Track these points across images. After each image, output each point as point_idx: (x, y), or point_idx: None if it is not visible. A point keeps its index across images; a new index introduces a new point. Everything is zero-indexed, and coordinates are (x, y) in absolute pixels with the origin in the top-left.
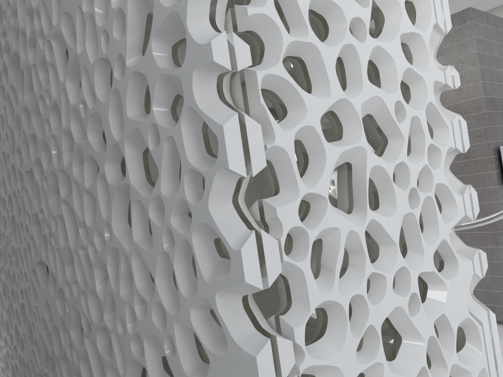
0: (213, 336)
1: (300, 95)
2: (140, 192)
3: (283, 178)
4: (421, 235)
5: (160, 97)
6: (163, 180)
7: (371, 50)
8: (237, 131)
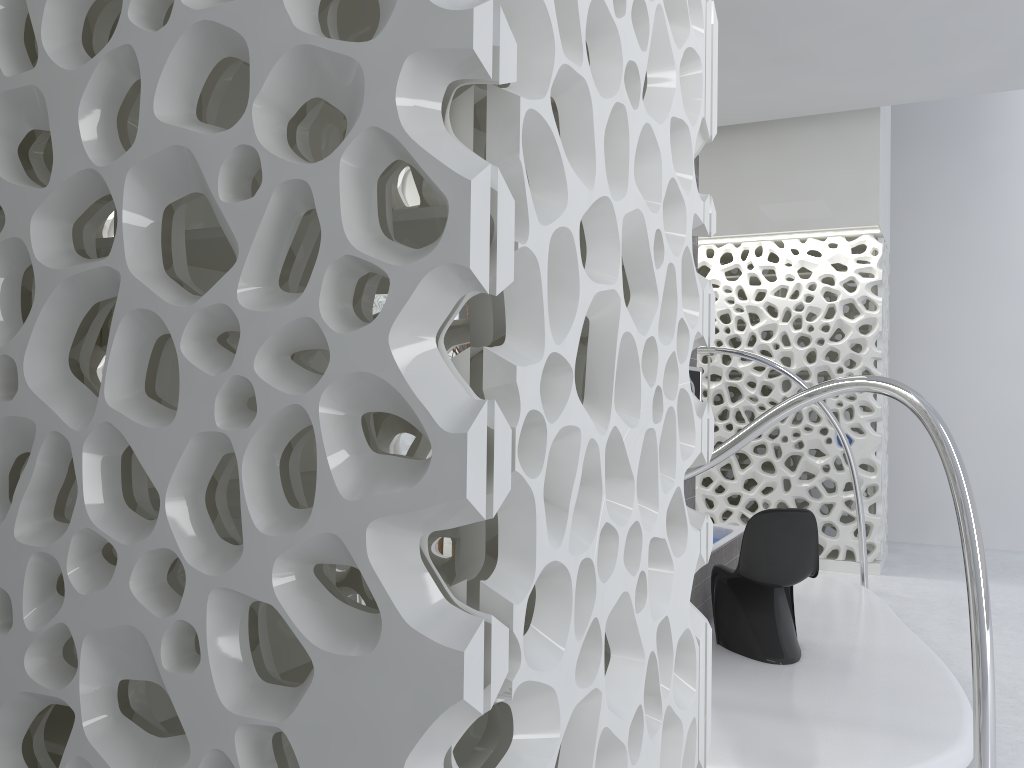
0: (325, 621)
1: (562, 168)
2: (156, 293)
3: (517, 315)
4: (659, 472)
5: (274, 94)
6: (246, 273)
7: (641, 128)
8: (487, 199)
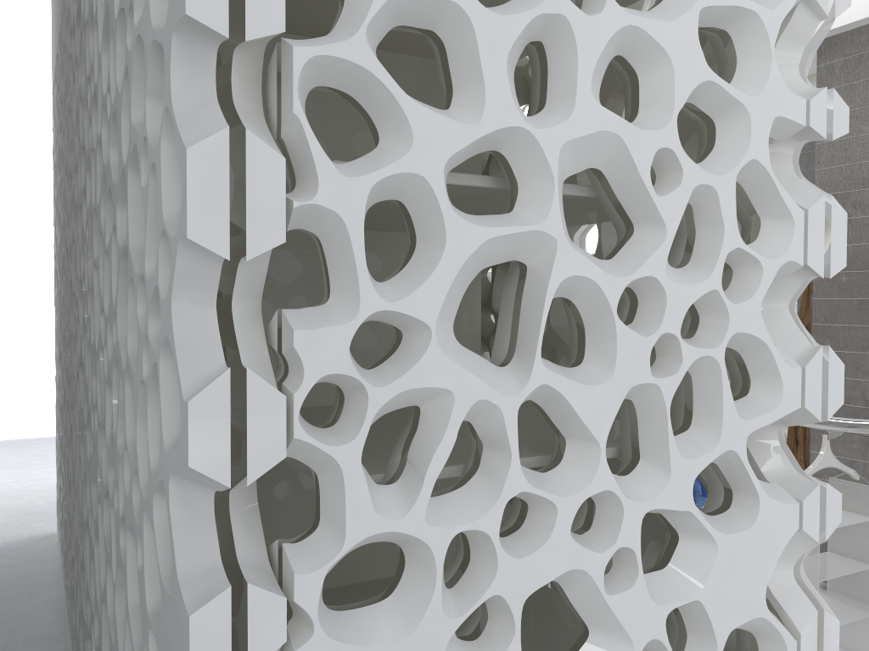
0: None
1: (401, 108)
2: (134, 265)
3: (337, 273)
4: (671, 434)
5: (159, 88)
6: (150, 247)
7: (613, 34)
8: (223, 164)
